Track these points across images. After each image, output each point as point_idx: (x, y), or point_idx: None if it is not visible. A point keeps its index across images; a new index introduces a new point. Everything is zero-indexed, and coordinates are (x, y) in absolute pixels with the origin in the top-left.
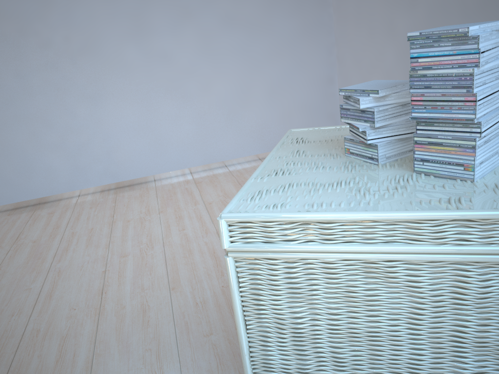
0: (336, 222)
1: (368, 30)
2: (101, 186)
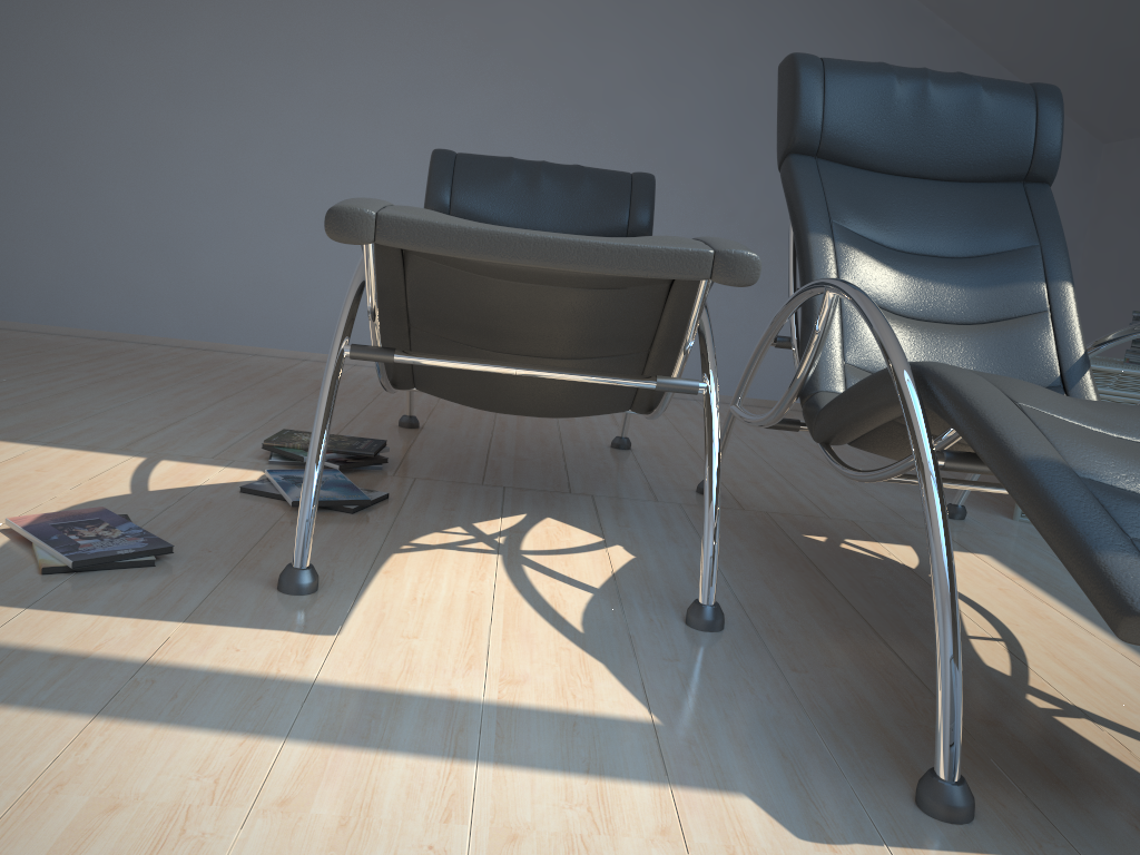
0: (1130, 376)
1: (1128, 294)
2: (724, 396)
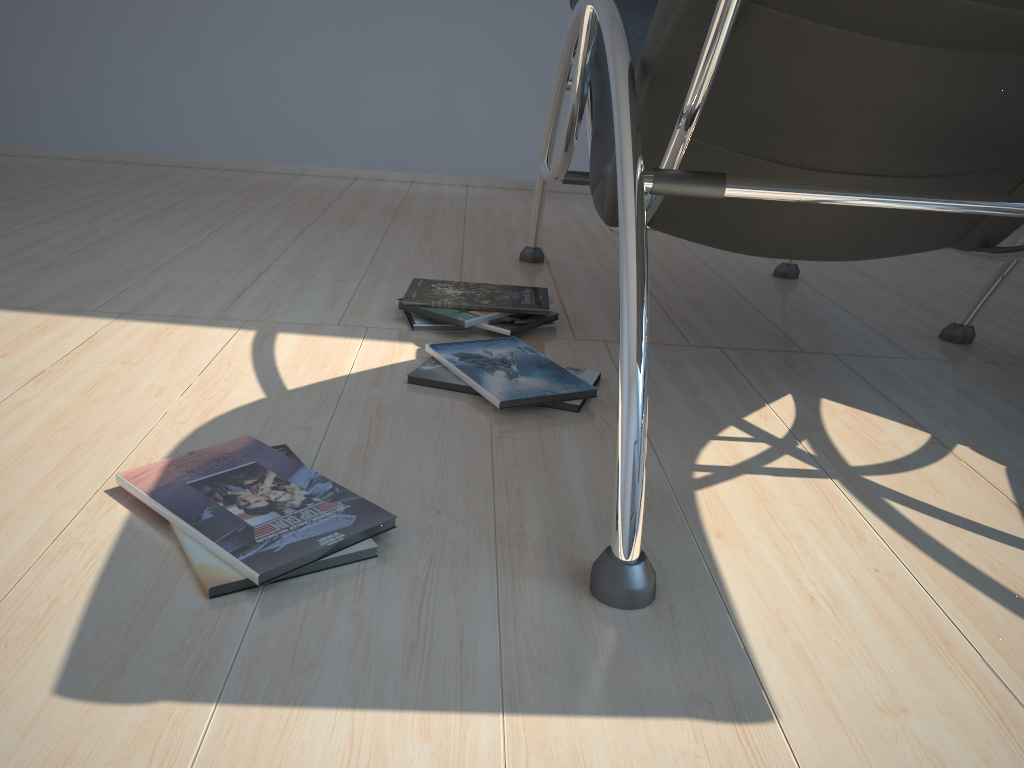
0: None
1: None
2: None
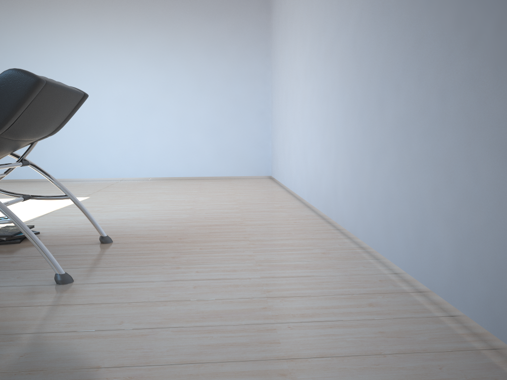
0: None
1: None
2: (475, 324)
